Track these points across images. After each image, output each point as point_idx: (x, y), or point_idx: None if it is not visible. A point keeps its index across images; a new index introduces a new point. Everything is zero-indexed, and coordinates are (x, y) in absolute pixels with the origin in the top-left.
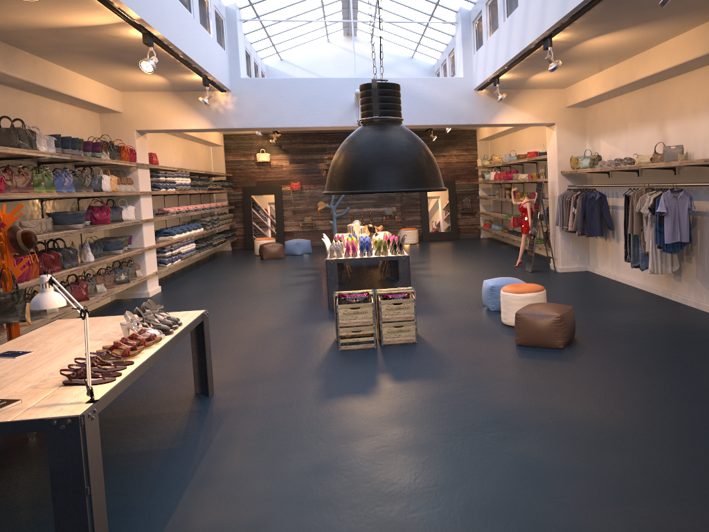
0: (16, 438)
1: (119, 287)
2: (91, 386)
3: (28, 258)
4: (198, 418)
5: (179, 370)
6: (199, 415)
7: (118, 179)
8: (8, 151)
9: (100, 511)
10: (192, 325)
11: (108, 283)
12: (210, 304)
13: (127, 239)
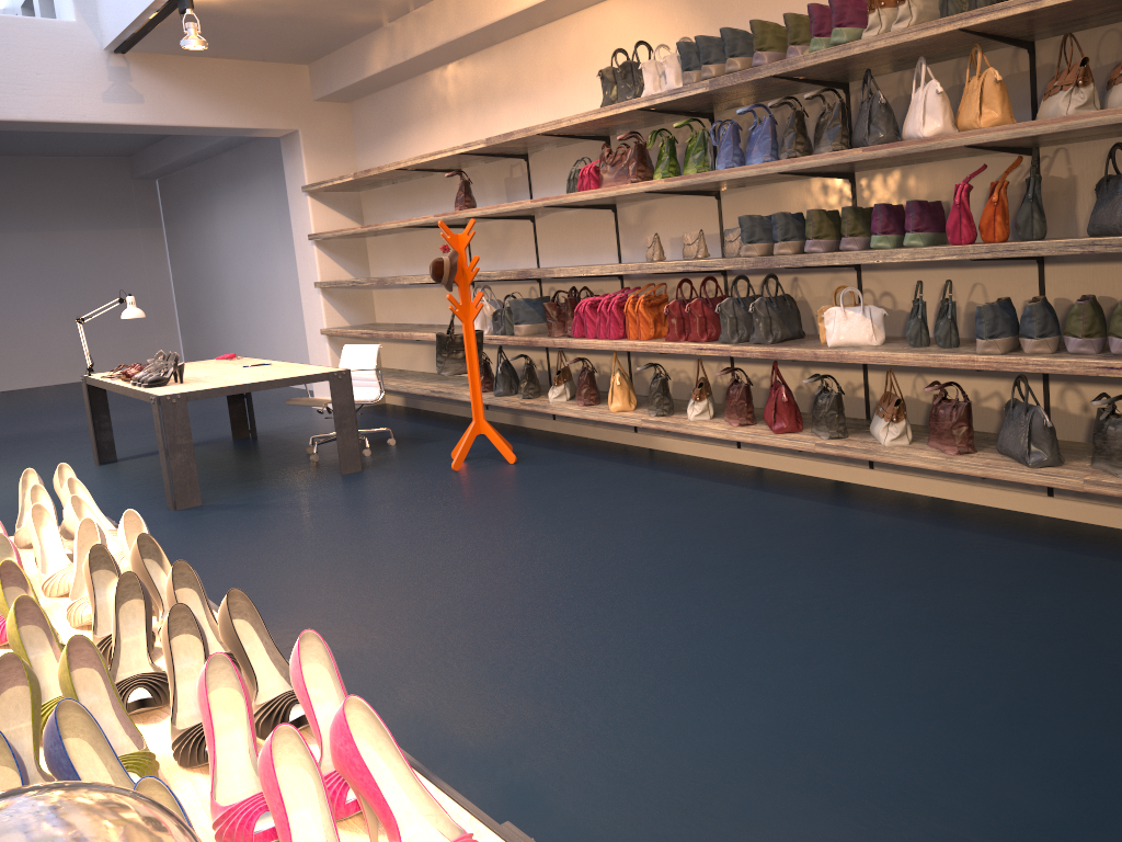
0: (329, 458)
1: (947, 456)
2: (88, 367)
3: (448, 296)
4: (146, 496)
5: (295, 511)
6: (151, 498)
7: (993, 81)
8: (562, 124)
9: (92, 439)
10: (140, 395)
11: (934, 432)
12: (797, 634)
13: (1118, 309)
